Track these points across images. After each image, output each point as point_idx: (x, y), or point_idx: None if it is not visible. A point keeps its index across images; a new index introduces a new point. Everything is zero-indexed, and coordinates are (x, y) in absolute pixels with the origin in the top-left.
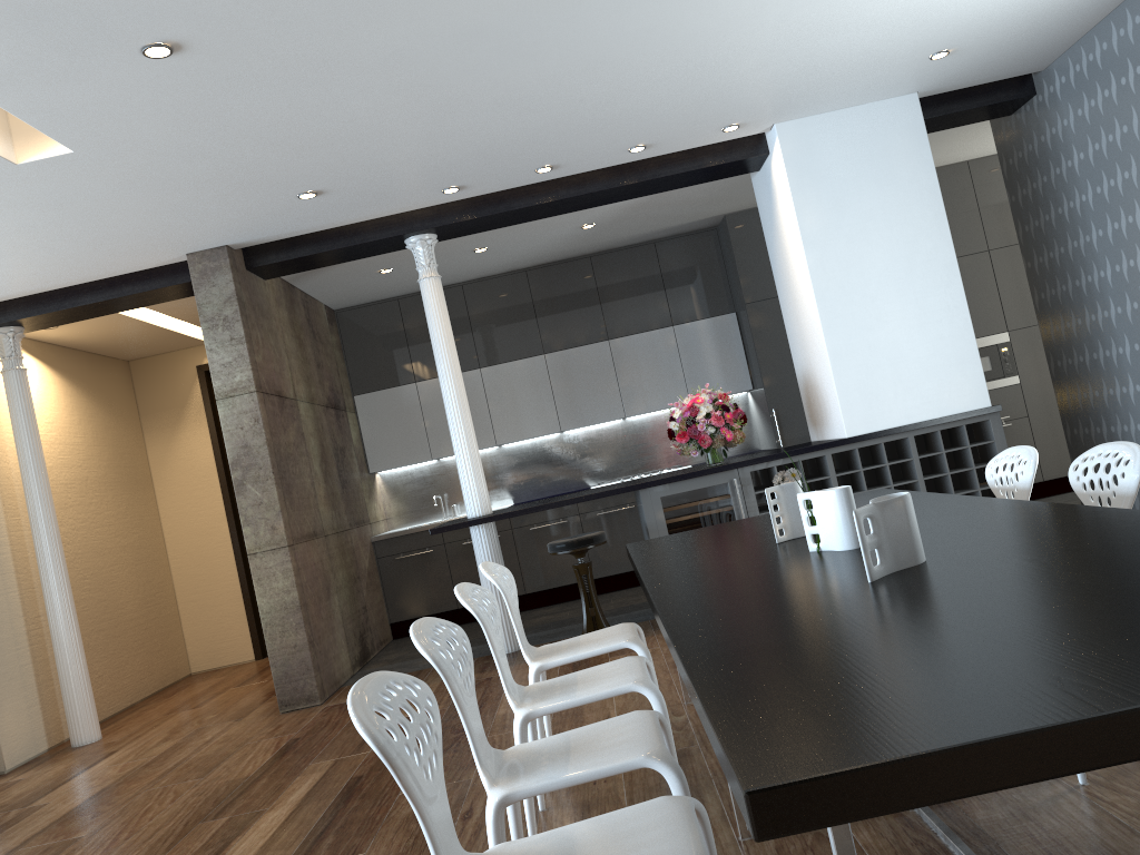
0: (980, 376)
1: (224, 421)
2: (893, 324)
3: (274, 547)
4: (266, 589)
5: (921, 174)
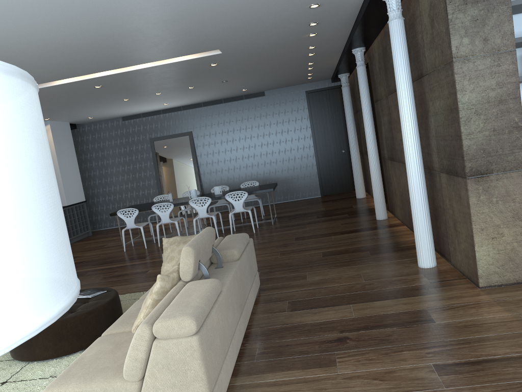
0: (83, 193)
1: None
2: (71, 178)
3: None
4: None
5: (71, 142)
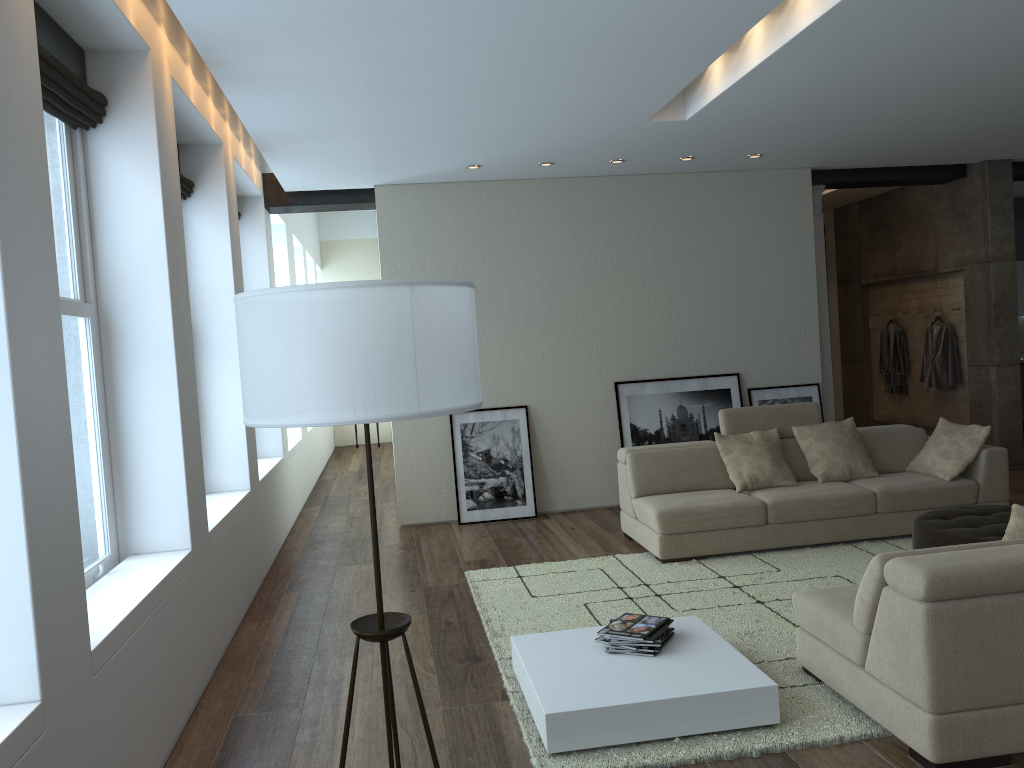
0: None
1: (993, 276)
2: None
3: (1011, 363)
4: (1002, 389)
5: None
